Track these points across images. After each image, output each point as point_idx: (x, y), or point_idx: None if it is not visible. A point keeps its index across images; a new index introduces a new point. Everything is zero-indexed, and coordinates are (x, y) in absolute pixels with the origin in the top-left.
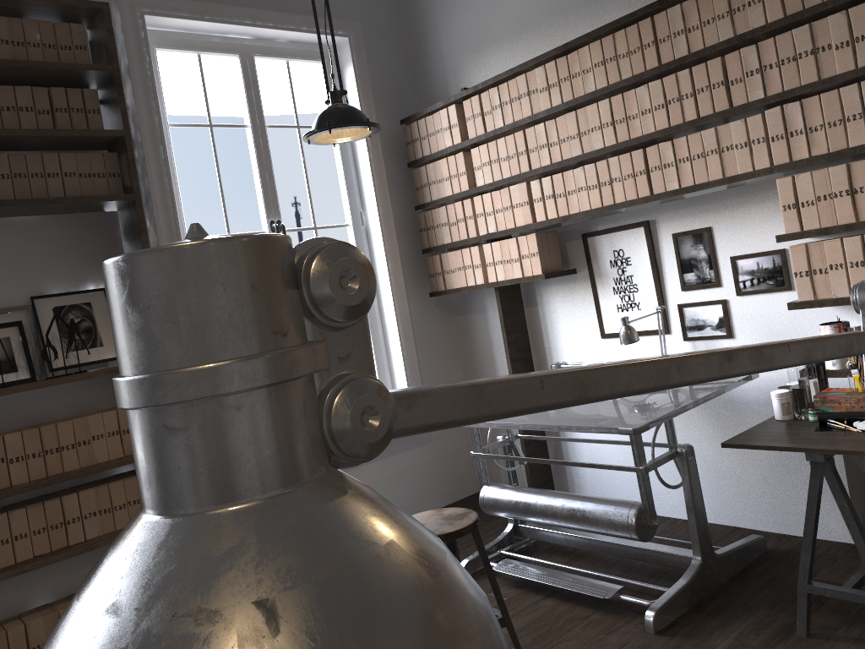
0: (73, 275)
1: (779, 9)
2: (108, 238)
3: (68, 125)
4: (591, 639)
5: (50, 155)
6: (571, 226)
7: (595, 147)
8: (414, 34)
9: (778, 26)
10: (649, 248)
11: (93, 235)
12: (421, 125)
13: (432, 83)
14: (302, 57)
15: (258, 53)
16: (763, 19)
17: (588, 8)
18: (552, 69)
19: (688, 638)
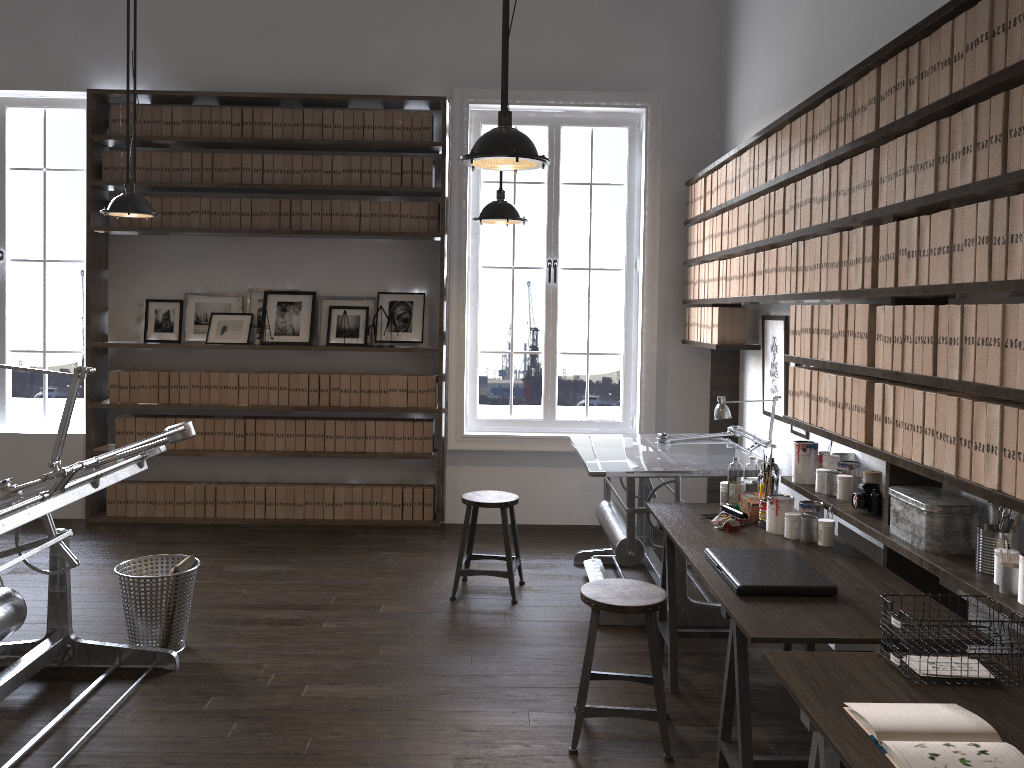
0: (406, 281)
1: (803, 157)
2: (433, 259)
3: (409, 182)
4: (561, 612)
5: (395, 202)
6: (762, 305)
7: (741, 243)
8: (724, 99)
9: (799, 172)
10: (784, 341)
11: (423, 256)
12: (692, 190)
13: (726, 147)
14: (606, 125)
15: (565, 124)
16: (798, 162)
17: (786, 108)
18: (734, 166)
19: (603, 633)
